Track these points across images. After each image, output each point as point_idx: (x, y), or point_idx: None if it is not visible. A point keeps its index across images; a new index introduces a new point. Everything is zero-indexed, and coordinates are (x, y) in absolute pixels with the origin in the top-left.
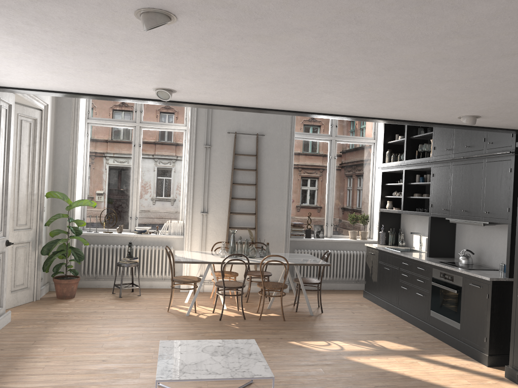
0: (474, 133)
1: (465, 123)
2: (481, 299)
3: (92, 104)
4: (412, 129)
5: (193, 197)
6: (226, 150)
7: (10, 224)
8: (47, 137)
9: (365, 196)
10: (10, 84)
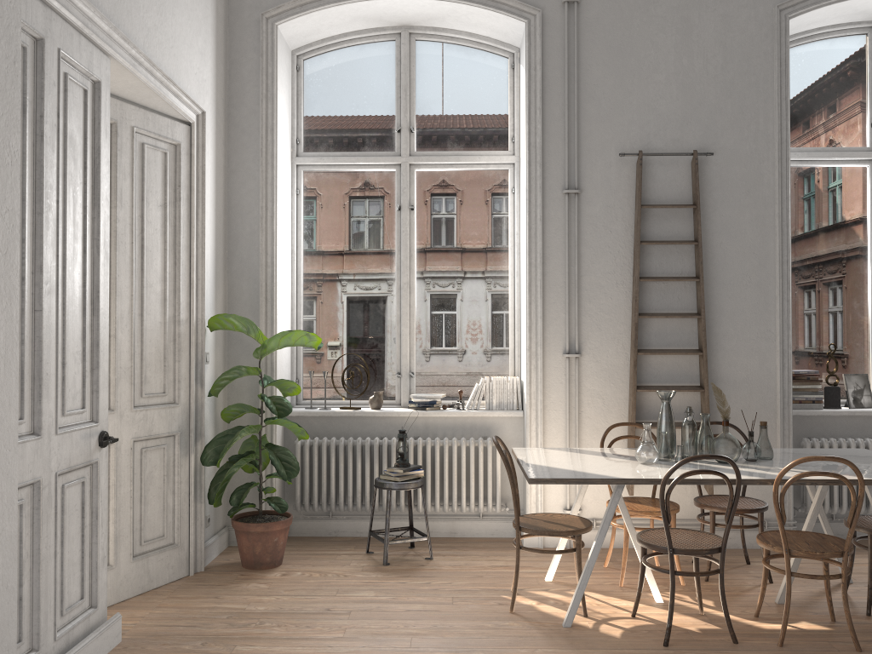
0: None
1: None
2: None
3: (304, 123)
4: None
5: (543, 316)
6: (617, 199)
7: (124, 393)
8: (207, 192)
9: None
10: None
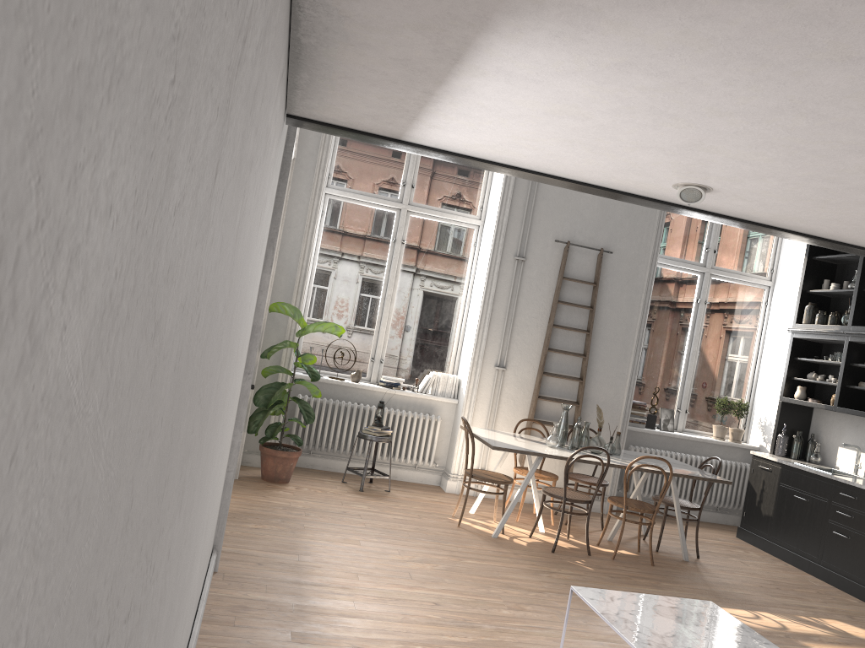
0: None
1: None
2: None
3: (336, 163)
4: None
5: (486, 339)
6: (548, 269)
7: None
8: None
9: (744, 372)
10: (439, 143)
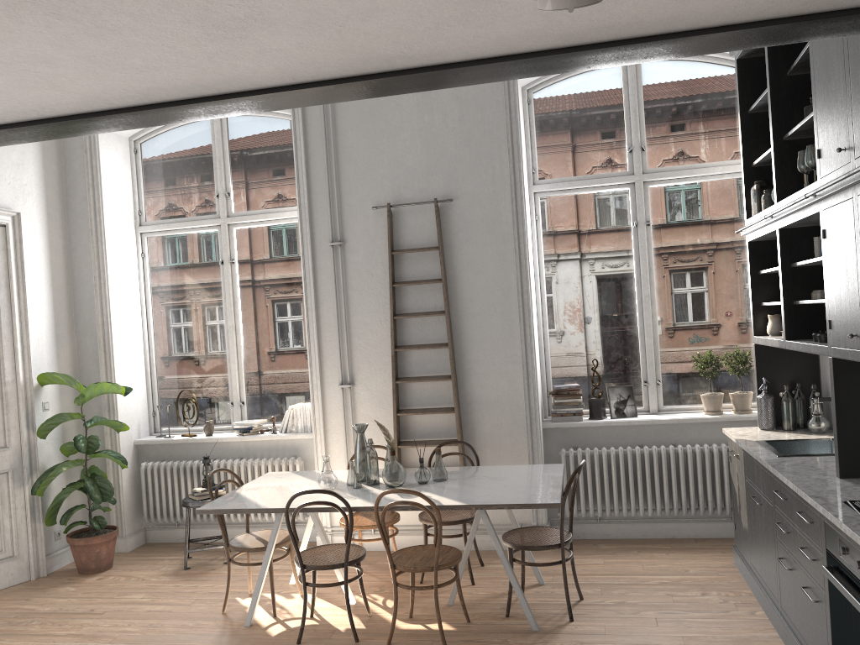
0: None
1: (544, 9)
2: None
3: (145, 197)
4: (789, 114)
5: (321, 353)
6: (376, 246)
7: None
8: (37, 273)
9: (742, 306)
10: None
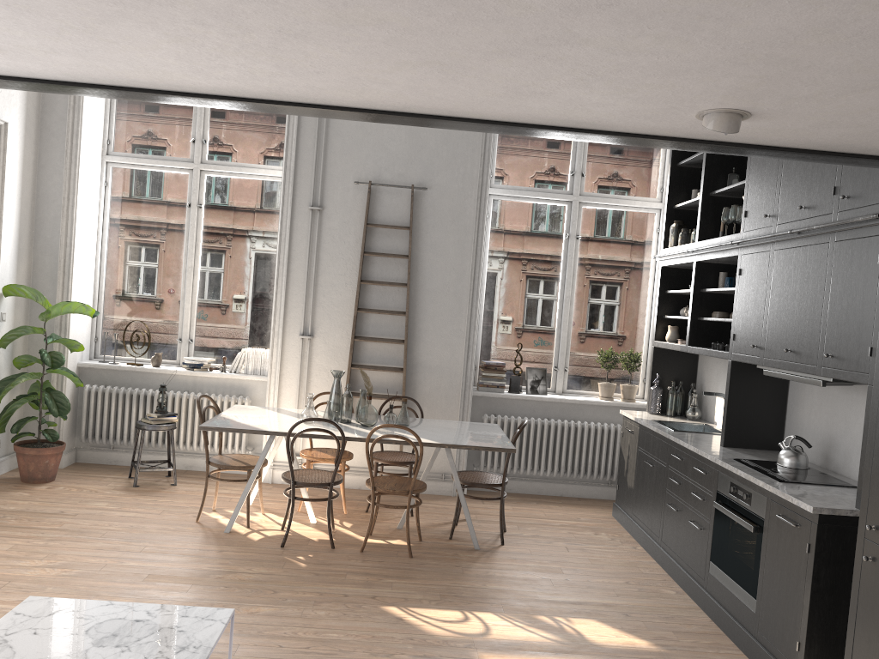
0: (817, 177)
1: (709, 129)
2: (796, 554)
3: (116, 127)
4: (716, 177)
5: (286, 305)
6: (352, 217)
7: None
8: (11, 185)
9: (638, 316)
10: None
